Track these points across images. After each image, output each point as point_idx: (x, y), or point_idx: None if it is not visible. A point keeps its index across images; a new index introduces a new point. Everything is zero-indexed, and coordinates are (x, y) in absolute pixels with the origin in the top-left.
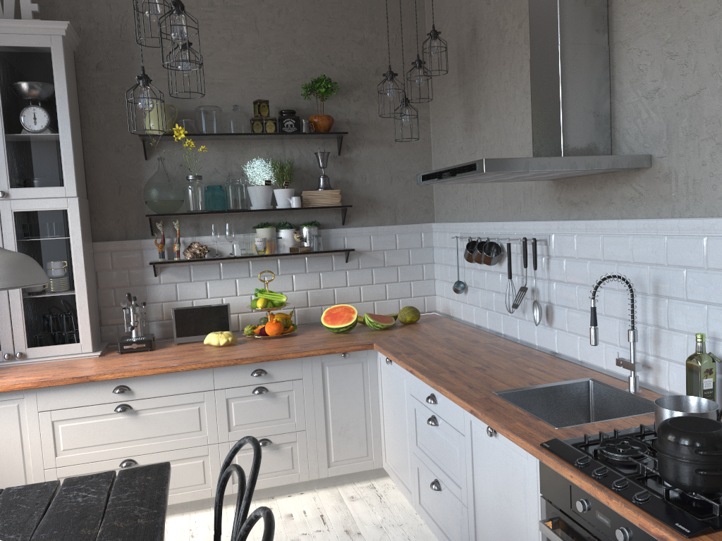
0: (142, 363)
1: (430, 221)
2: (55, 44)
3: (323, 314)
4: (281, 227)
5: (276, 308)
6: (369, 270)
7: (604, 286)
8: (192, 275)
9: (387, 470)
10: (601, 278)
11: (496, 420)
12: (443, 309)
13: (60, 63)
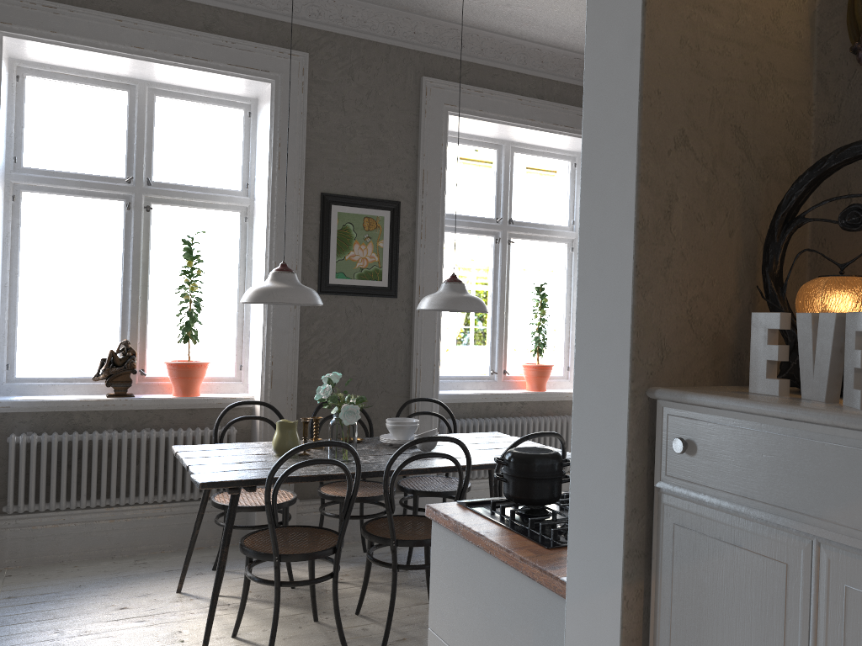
0: None
1: None
2: None
3: None
4: None
5: None
6: None
7: None
8: None
9: None
10: None
11: None
12: None
13: None
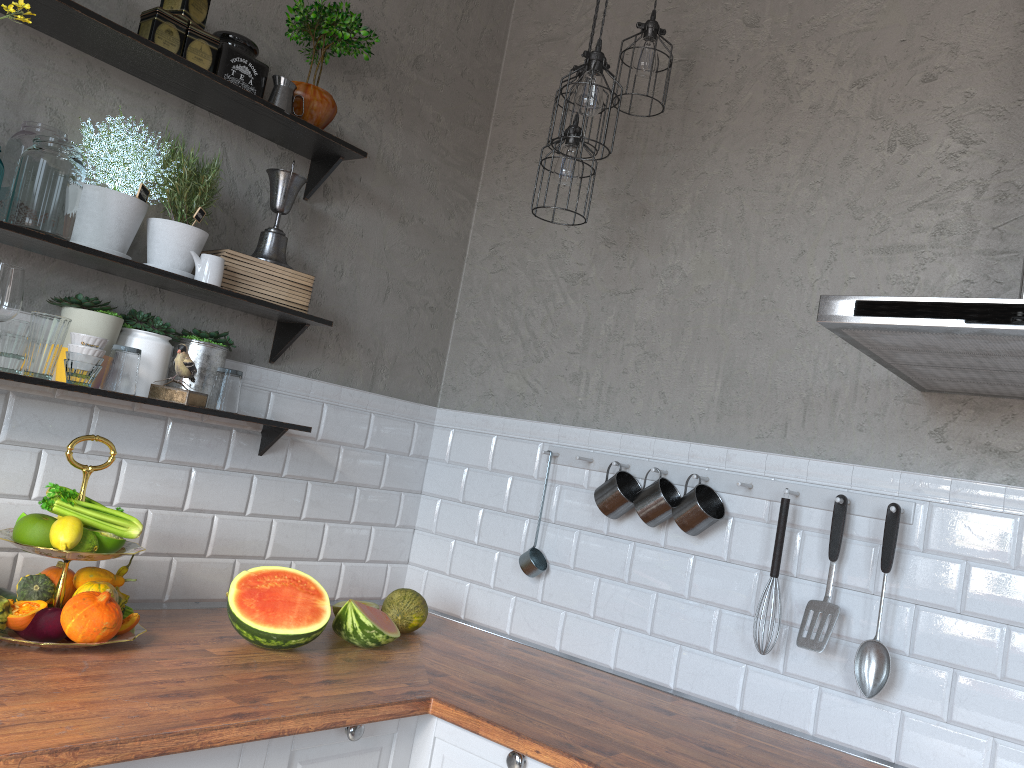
0: None
1: (430, 403)
2: None
3: (233, 589)
4: (140, 325)
5: (115, 555)
6: (301, 483)
7: None
8: None
9: None
10: None
11: None
12: (434, 599)
13: None
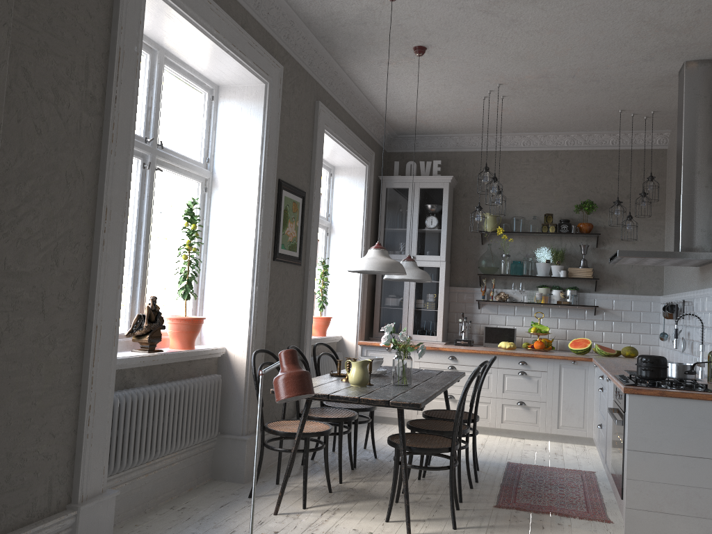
0: (464, 348)
1: (659, 295)
2: (445, 186)
3: (570, 342)
4: (553, 288)
5: (541, 333)
6: (610, 322)
7: (706, 326)
8: (498, 310)
9: (593, 438)
10: (705, 321)
11: (608, 372)
12: (661, 355)
13: (446, 195)
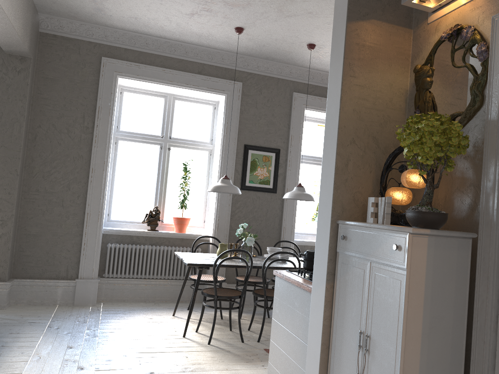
0: None
1: None
2: None
3: None
4: None
5: None
6: None
7: None
8: None
9: None
10: None
11: None
12: None
13: None
